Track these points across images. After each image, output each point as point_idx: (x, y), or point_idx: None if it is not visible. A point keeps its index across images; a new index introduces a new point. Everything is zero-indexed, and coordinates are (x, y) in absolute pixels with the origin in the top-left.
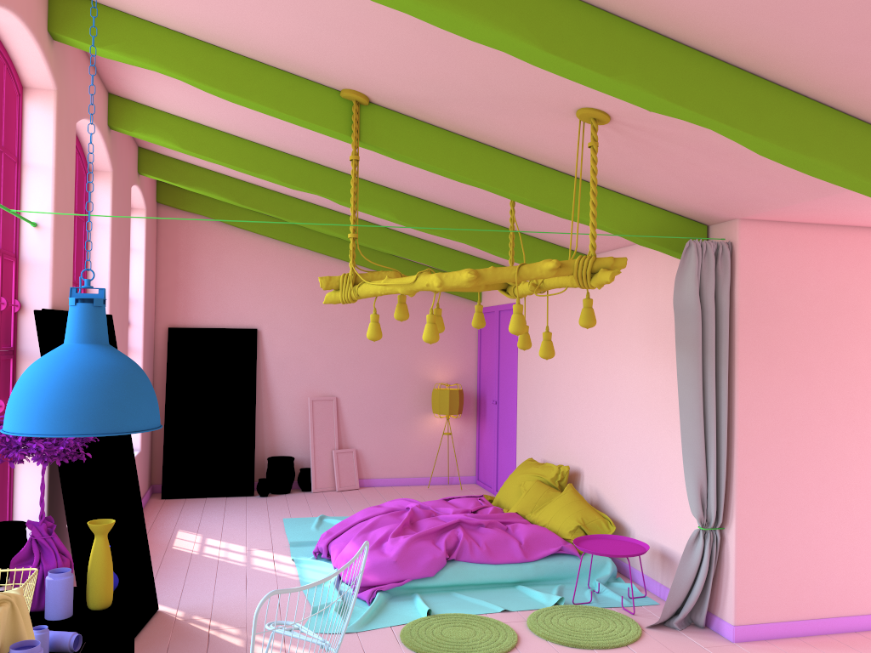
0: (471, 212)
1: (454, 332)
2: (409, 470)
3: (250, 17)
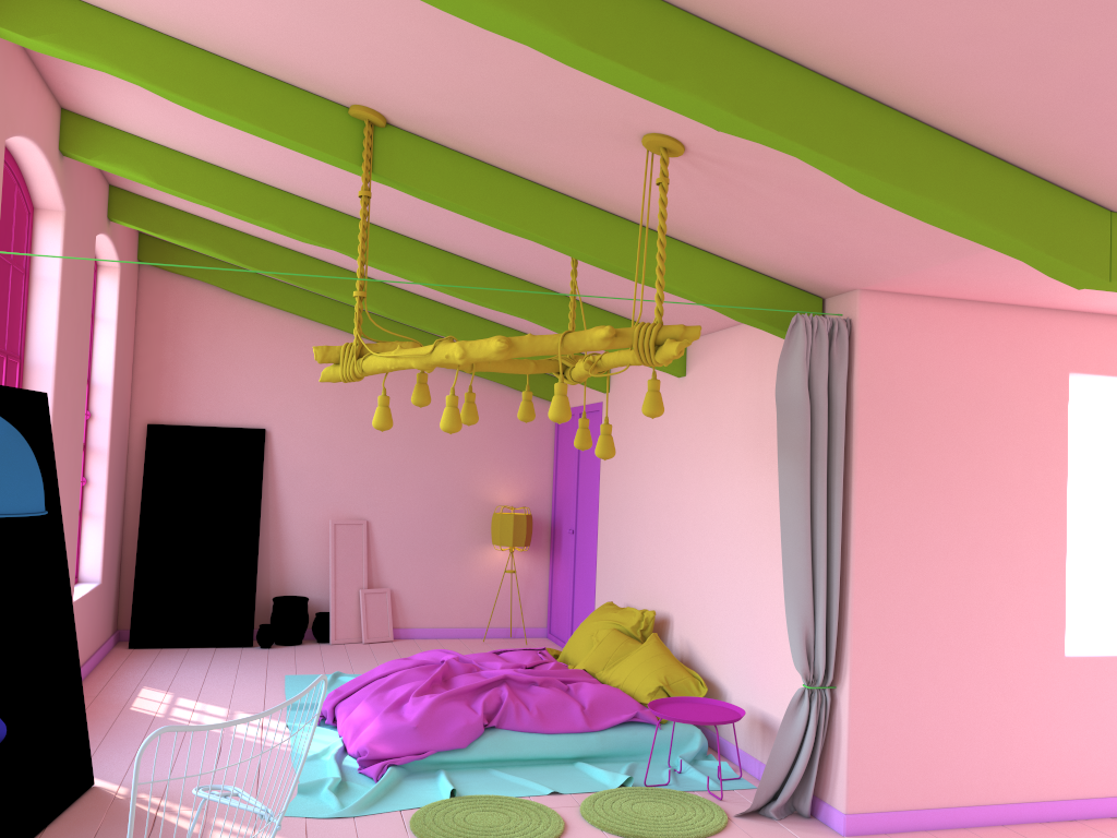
0: (534, 278)
1: (524, 441)
2: (460, 618)
3: (223, 2)
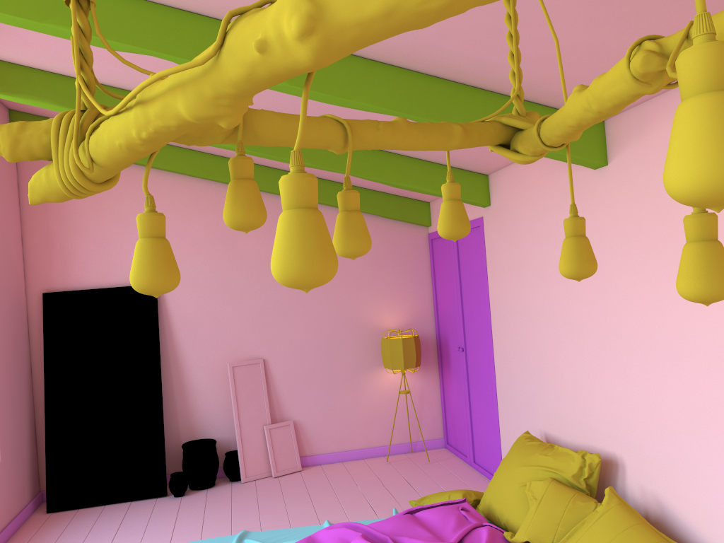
0: (410, 59)
1: (401, 266)
2: (362, 440)
3: None
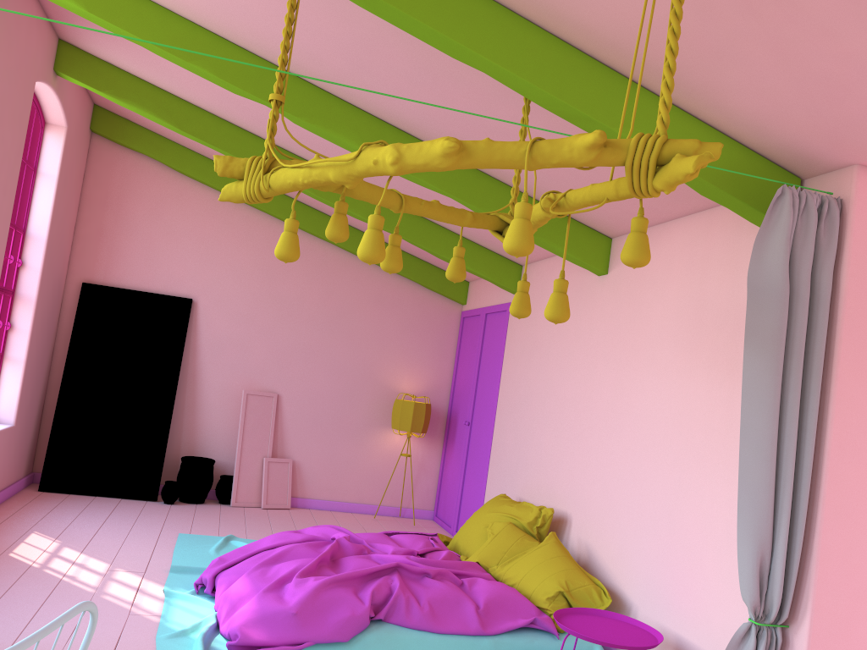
0: None
1: (430, 336)
2: (355, 494)
3: None
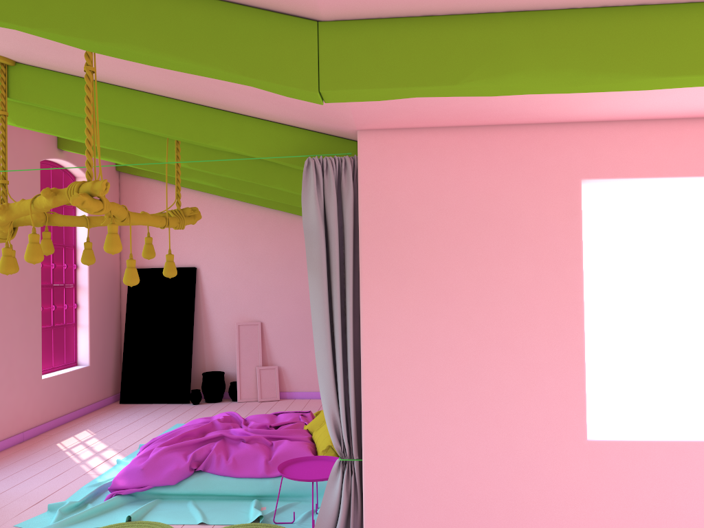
0: None
1: None
2: None
3: None
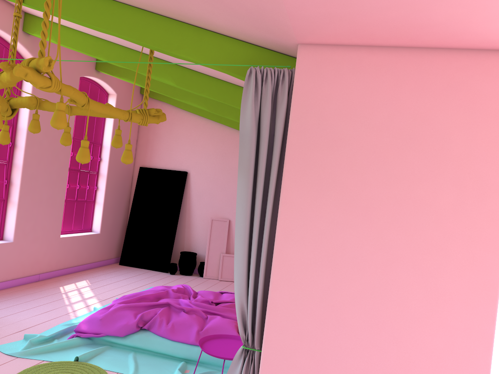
0: (223, 78)
1: None
2: None
3: None
